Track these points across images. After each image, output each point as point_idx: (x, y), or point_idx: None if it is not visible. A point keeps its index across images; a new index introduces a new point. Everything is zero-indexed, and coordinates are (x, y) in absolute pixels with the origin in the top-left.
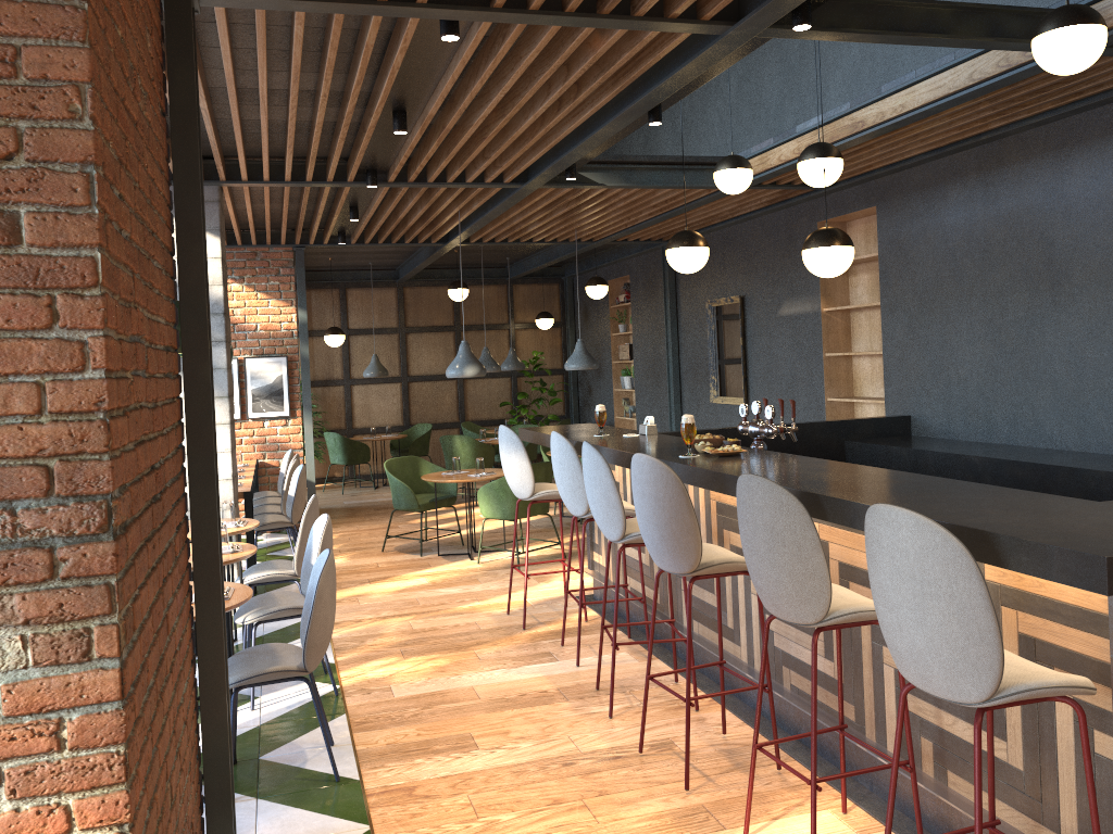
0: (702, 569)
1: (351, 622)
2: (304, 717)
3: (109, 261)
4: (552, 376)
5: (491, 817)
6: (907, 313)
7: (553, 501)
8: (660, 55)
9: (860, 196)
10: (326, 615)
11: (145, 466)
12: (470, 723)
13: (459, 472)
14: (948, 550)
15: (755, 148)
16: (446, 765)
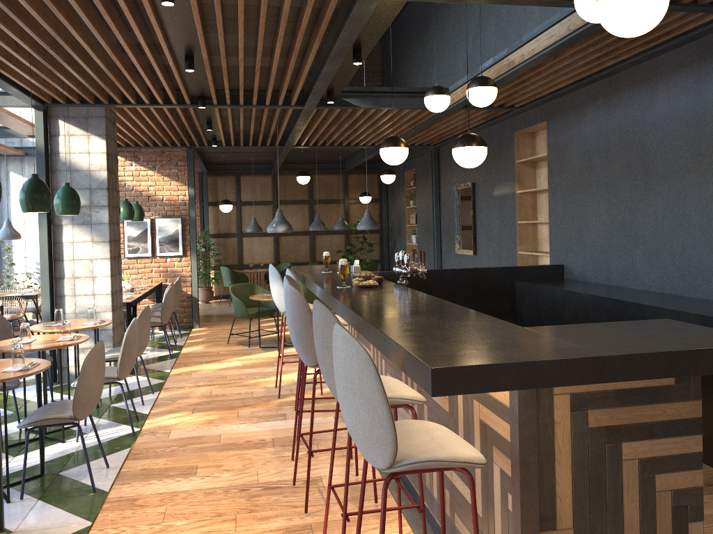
0: None
1: (176, 388)
2: (105, 448)
3: None
4: (372, 234)
5: (171, 522)
6: (562, 194)
7: None
8: (328, 15)
9: (537, 114)
10: (90, 383)
11: None
12: (202, 458)
13: None
14: (358, 357)
15: (460, 81)
16: (167, 485)
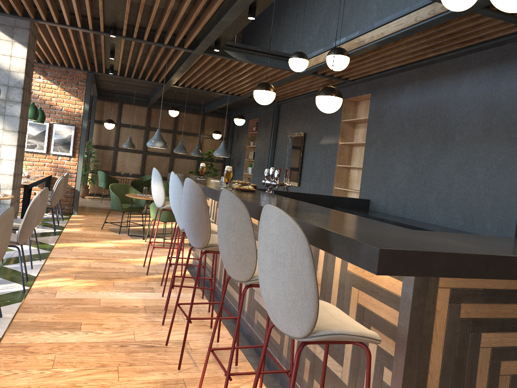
0: (209, 247)
1: (60, 258)
2: None
3: None
4: (217, 163)
5: (60, 369)
6: (376, 148)
7: None
8: None
9: (364, 87)
10: None
11: None
12: (85, 317)
13: (145, 195)
14: (294, 235)
15: (314, 53)
16: (55, 336)
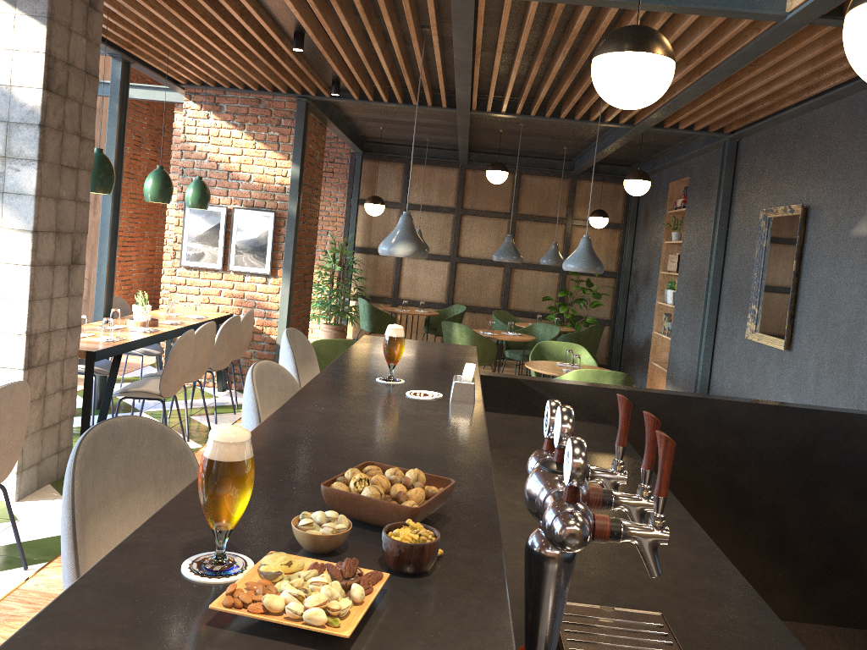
0: None
1: None
2: None
3: None
4: (604, 278)
5: None
6: None
7: None
8: None
9: None
10: None
11: None
12: None
13: None
14: None
15: None
16: None
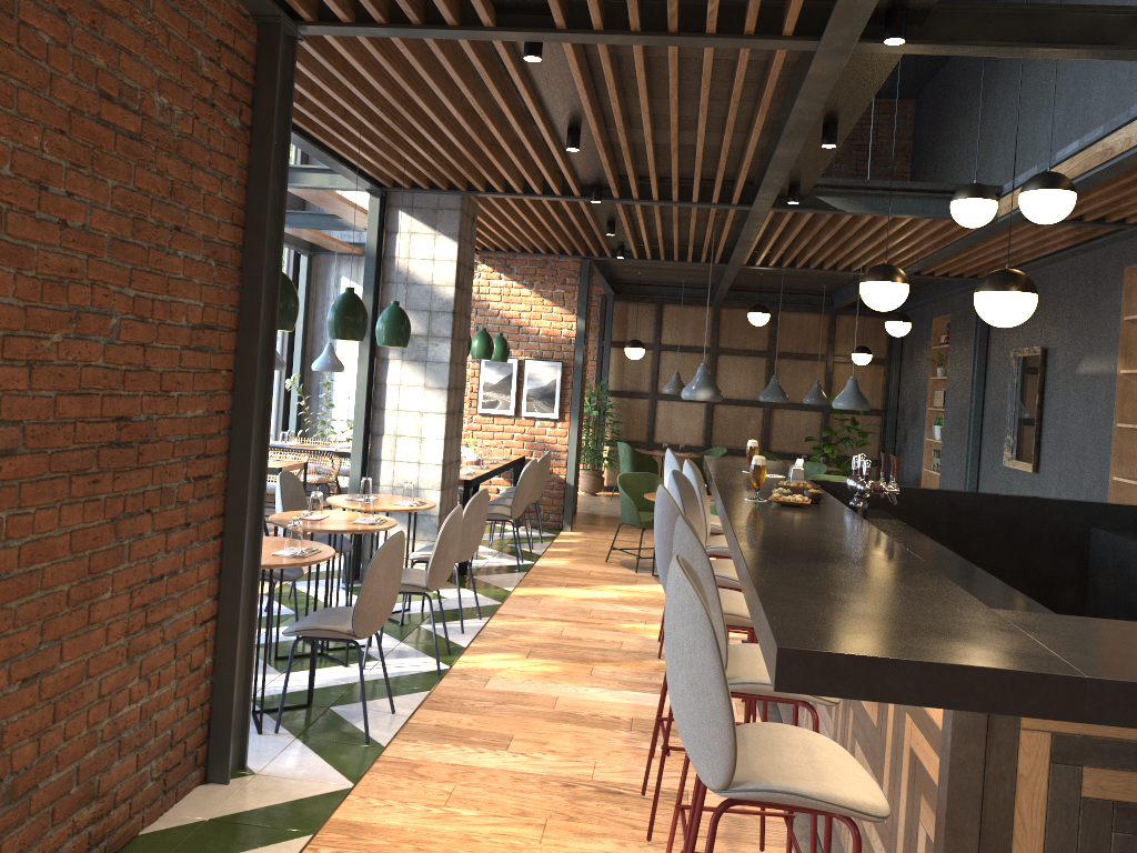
0: None
1: (514, 617)
2: (396, 685)
3: (3, 242)
4: (869, 416)
5: (455, 808)
6: None
7: (710, 534)
8: (774, 73)
9: None
10: (379, 589)
11: (82, 414)
12: (521, 727)
13: None
14: (691, 613)
15: (1022, 176)
16: (465, 755)
